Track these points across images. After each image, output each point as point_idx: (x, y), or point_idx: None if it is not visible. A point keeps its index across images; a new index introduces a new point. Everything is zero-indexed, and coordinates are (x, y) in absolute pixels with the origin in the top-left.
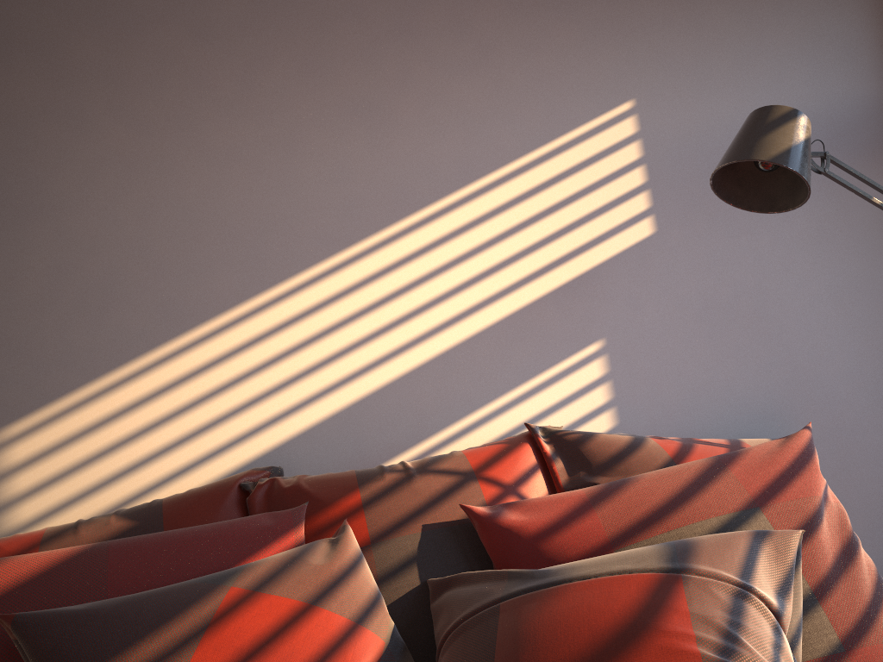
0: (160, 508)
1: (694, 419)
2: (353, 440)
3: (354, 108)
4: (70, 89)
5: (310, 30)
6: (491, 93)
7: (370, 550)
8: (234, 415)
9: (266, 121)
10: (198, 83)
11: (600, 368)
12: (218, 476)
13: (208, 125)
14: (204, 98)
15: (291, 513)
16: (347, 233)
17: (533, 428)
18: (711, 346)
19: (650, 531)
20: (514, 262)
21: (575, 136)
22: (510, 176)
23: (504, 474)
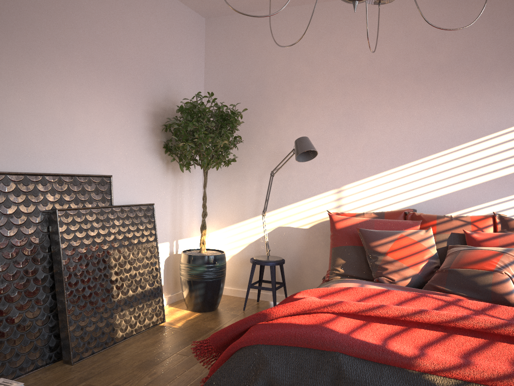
0: (384, 213)
1: None
2: (438, 206)
3: (461, 105)
4: (377, 95)
5: (452, 79)
6: (511, 102)
7: (435, 235)
8: (405, 192)
9: (432, 107)
10: (413, 95)
11: None
12: (398, 208)
13: (414, 108)
14: (414, 99)
15: (417, 222)
16: (450, 144)
17: (494, 214)
18: None
19: (510, 246)
20: (505, 160)
21: None
22: (511, 131)
23: (480, 224)
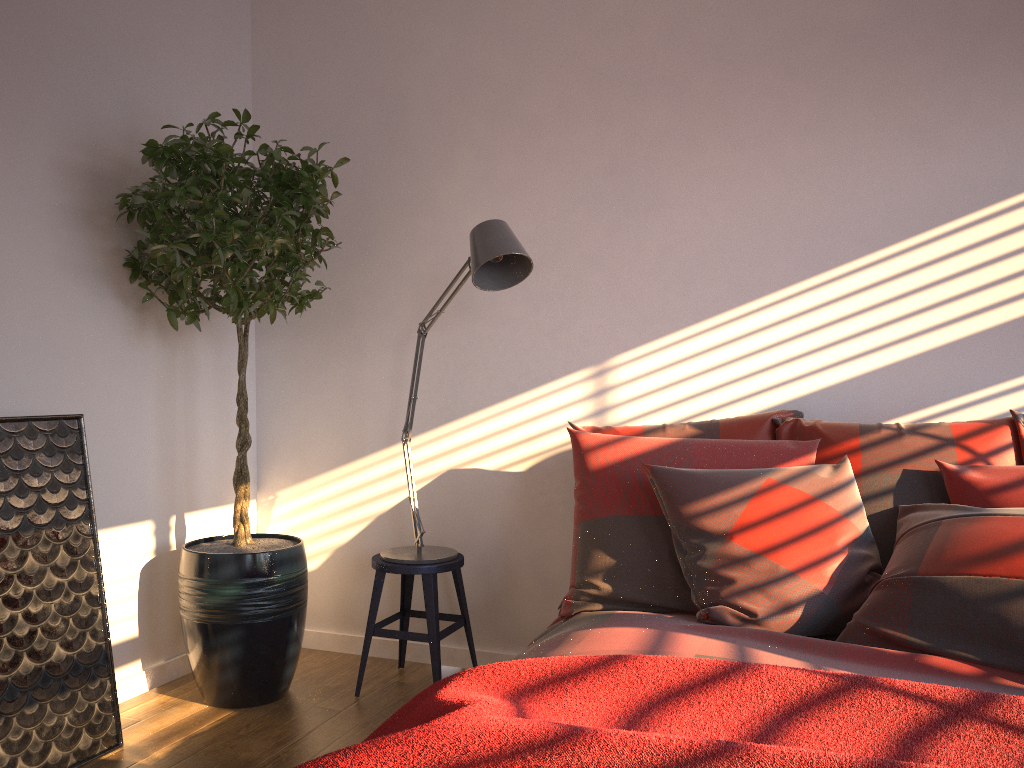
0: (717, 425)
1: None
2: (860, 401)
3: (910, 131)
4: (689, 117)
5: (883, 64)
6: None
7: (860, 478)
8: (772, 368)
9: (833, 142)
10: (784, 111)
11: None
12: (754, 410)
13: (786, 145)
14: (787, 123)
15: (808, 443)
16: (885, 236)
17: (1015, 415)
18: None
19: None
20: None
21: None
22: None
23: (979, 446)
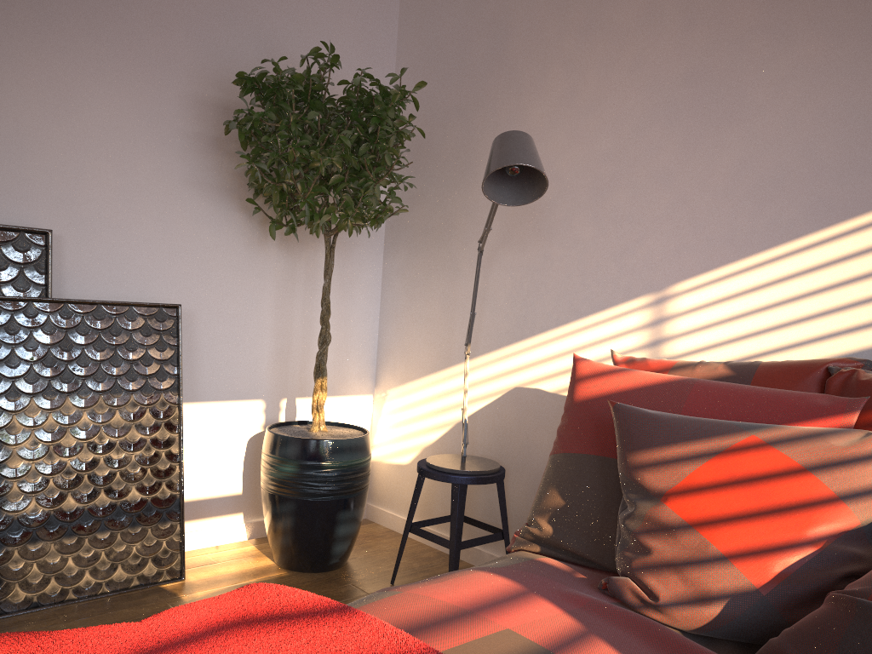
0: (755, 368)
1: None
2: None
3: None
4: (783, 6)
5: None
6: None
7: None
8: (853, 307)
9: None
10: None
11: None
12: (825, 356)
13: None
14: None
15: (847, 401)
16: None
17: None
18: None
19: None
20: None
21: None
22: None
23: None
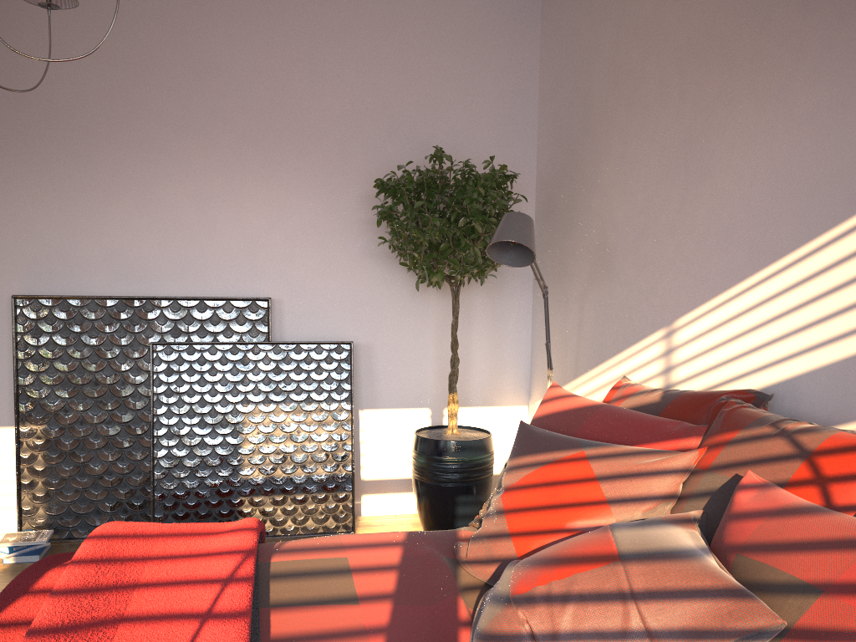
0: (676, 396)
1: None
2: (839, 391)
3: None
4: (731, 77)
5: None
6: None
7: (703, 474)
8: (773, 343)
9: (834, 80)
10: (797, 53)
11: None
12: (758, 386)
13: (797, 92)
14: (798, 67)
15: (688, 428)
16: None
17: None
18: None
19: (758, 555)
20: None
21: None
22: None
23: (831, 466)
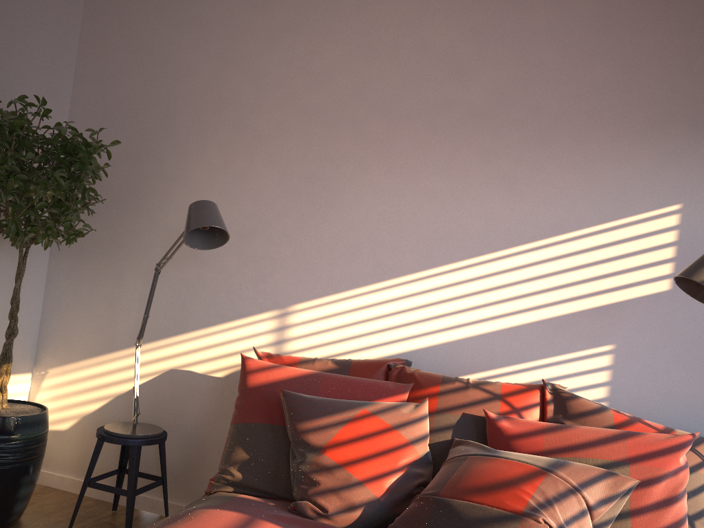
0: (350, 363)
1: (661, 409)
2: (452, 358)
3: (503, 180)
4: (363, 148)
5: (490, 134)
6: (587, 185)
7: (434, 415)
8: (397, 328)
9: (453, 180)
10: (424, 154)
11: (607, 361)
12: (382, 355)
13: (423, 177)
14: (425, 163)
15: (404, 386)
16: (480, 248)
17: (545, 383)
18: (688, 368)
19: (565, 454)
20: (571, 286)
21: (633, 220)
22: (583, 236)
23: (516, 402)
